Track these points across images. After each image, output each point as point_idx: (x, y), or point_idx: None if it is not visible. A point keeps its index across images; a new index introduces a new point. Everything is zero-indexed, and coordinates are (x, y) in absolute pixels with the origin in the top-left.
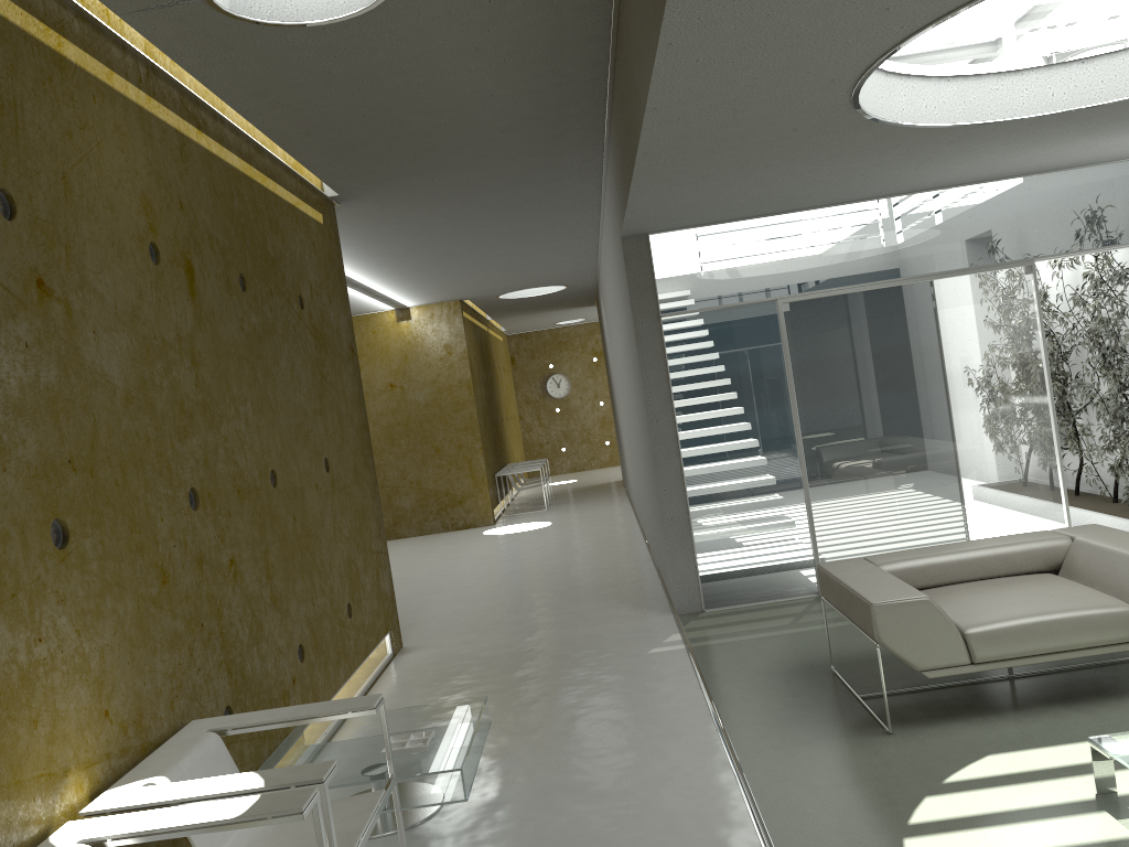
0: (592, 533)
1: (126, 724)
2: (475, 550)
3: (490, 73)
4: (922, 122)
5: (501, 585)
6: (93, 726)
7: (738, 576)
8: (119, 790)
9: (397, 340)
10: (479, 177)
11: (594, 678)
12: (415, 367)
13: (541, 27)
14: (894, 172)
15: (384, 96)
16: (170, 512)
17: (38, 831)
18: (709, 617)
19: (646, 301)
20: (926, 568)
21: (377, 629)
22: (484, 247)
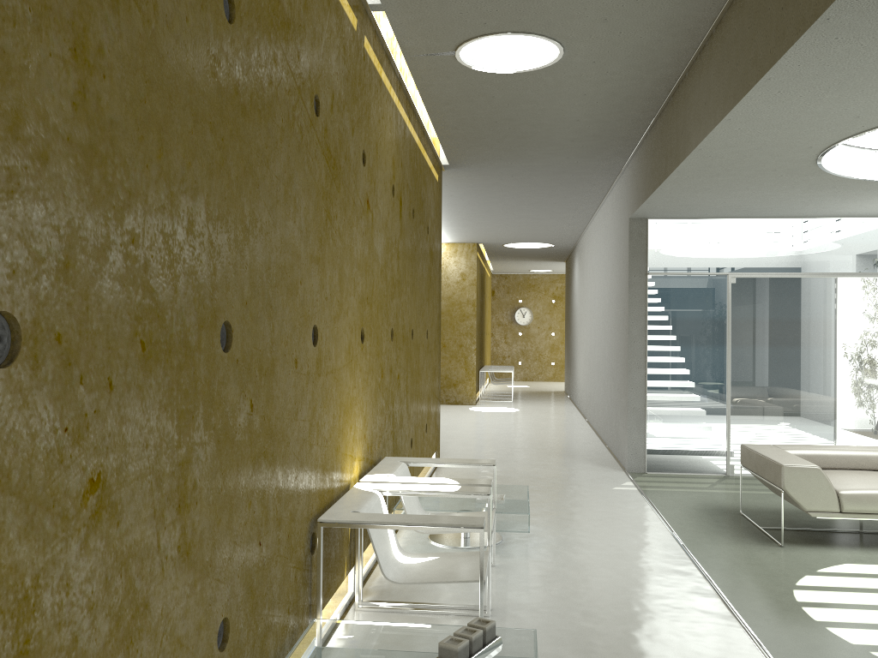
0: (551, 419)
1: (368, 445)
2: (468, 418)
3: (584, 108)
4: (854, 176)
5: (495, 440)
6: (361, 440)
7: (672, 453)
8: (373, 475)
9: None
10: (540, 165)
11: (579, 496)
12: None
13: (629, 88)
14: (825, 203)
15: (515, 113)
16: (386, 338)
17: (347, 482)
18: (650, 476)
19: (639, 262)
20: (814, 456)
21: (433, 446)
22: (515, 210)
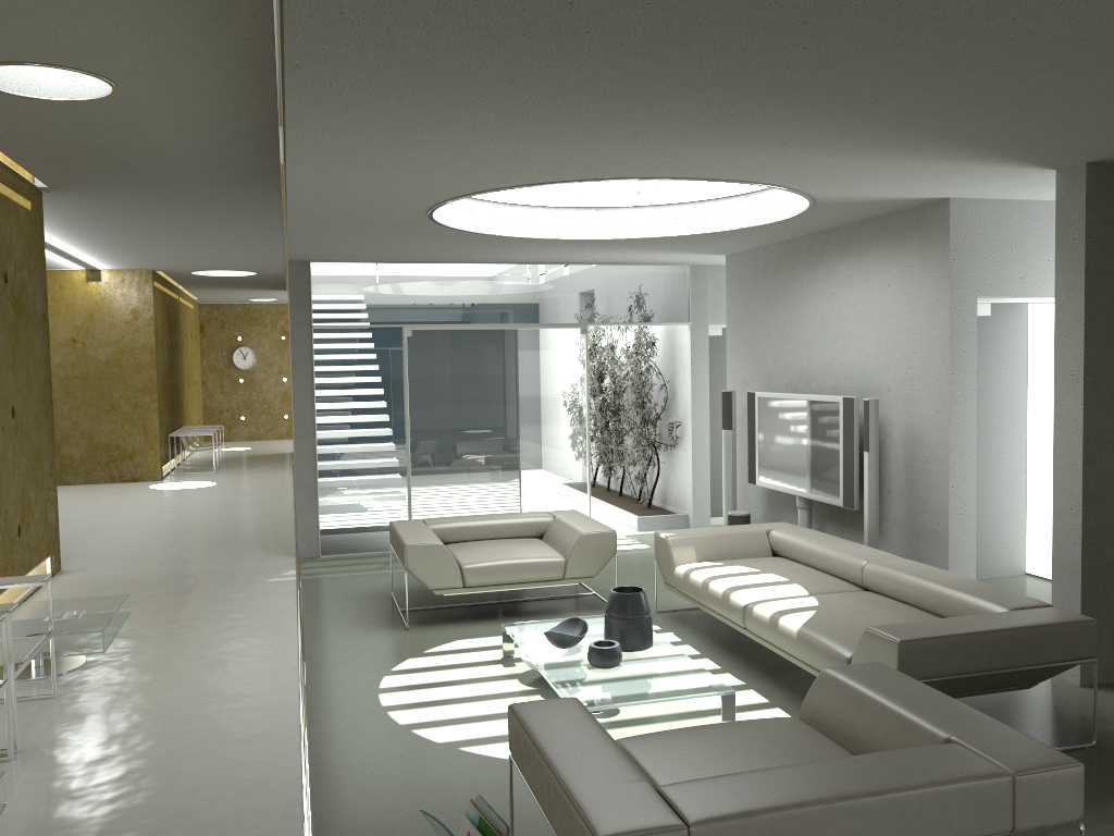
0: (251, 494)
1: None
2: (139, 501)
3: (187, 140)
4: (489, 232)
5: (158, 529)
6: None
7: (350, 532)
8: None
9: (84, 298)
10: (175, 192)
11: (220, 595)
12: (99, 327)
13: (227, 124)
14: (488, 252)
15: (100, 139)
16: None
17: None
18: (322, 560)
19: (303, 313)
20: (459, 528)
21: (41, 550)
22: (178, 236)
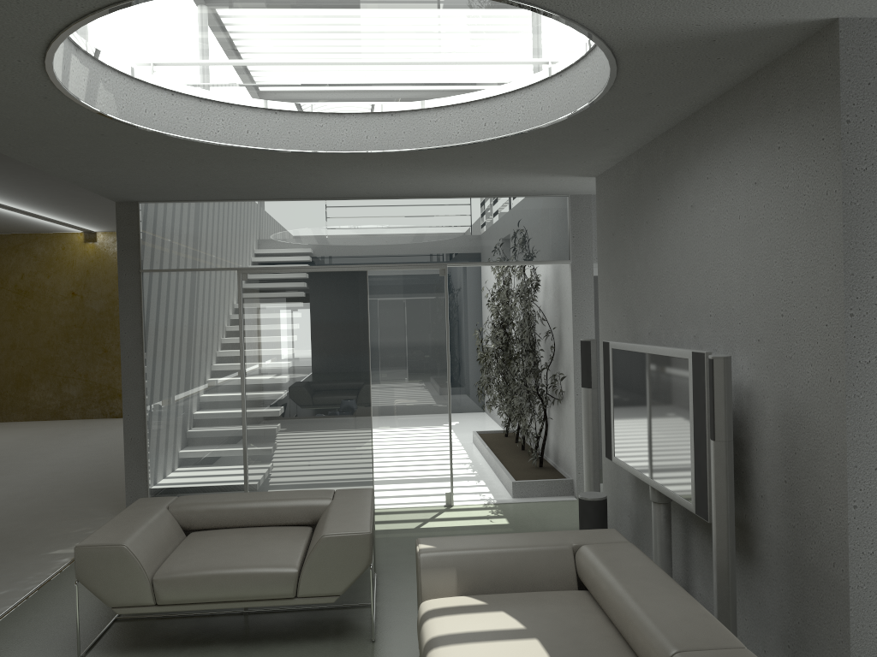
0: None
1: None
2: (95, 438)
3: None
4: (240, 144)
5: (59, 473)
6: None
7: (182, 492)
8: None
9: (82, 257)
10: None
11: None
12: (95, 281)
13: None
14: (303, 181)
15: None
16: None
17: None
18: None
19: (131, 257)
20: (207, 513)
21: None
22: None
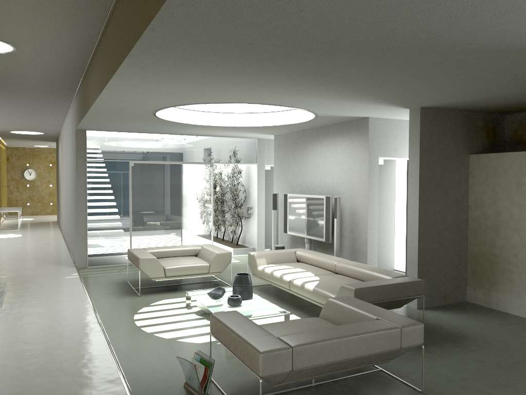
0: (42, 240)
1: None
2: None
3: (38, 72)
4: (176, 121)
5: None
6: None
7: (102, 255)
8: None
9: None
10: (21, 94)
11: (44, 284)
12: None
13: (61, 67)
14: (172, 129)
15: None
16: None
17: None
18: (89, 268)
19: (82, 154)
20: (160, 252)
21: None
22: (12, 114)
